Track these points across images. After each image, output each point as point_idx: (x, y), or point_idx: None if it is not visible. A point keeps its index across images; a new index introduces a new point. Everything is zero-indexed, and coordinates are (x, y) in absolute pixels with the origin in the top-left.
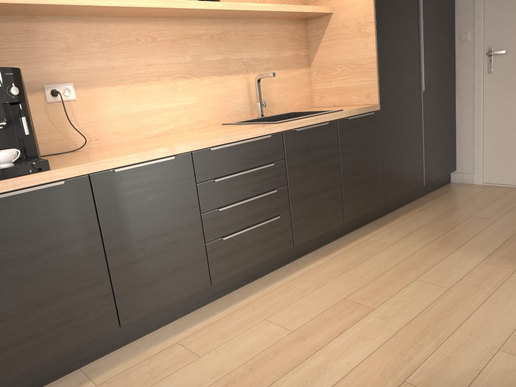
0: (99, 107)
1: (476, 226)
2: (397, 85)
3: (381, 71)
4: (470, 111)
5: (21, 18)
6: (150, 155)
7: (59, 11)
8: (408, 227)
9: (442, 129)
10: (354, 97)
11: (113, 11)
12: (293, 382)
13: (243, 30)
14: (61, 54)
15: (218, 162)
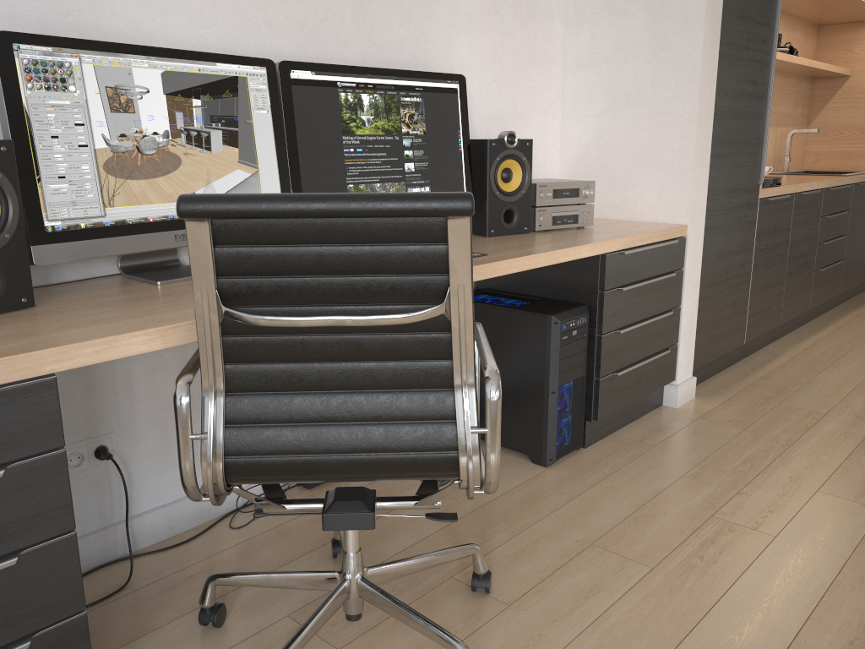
0: None
1: None
2: None
3: None
4: None
5: None
6: (811, 186)
7: None
8: None
9: None
10: (861, 162)
11: None
12: None
13: (781, 84)
14: None
15: (829, 201)
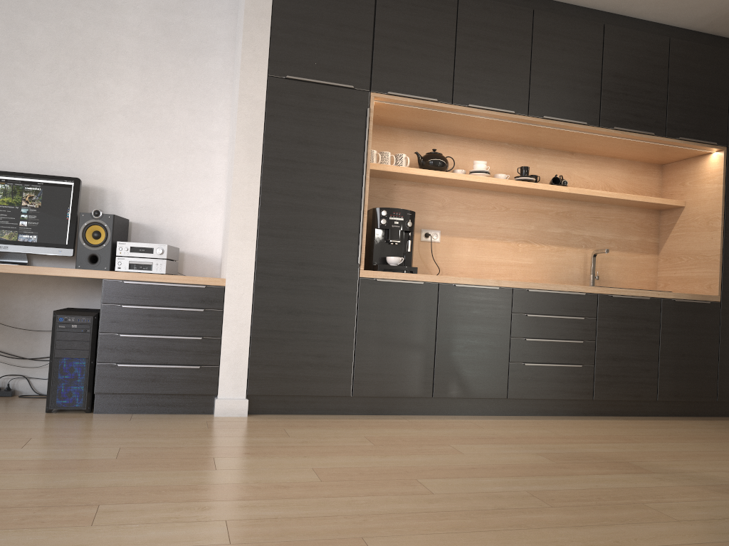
0: (454, 251)
1: None
2: None
3: (726, 264)
4: None
5: (419, 184)
6: (482, 282)
7: (444, 182)
8: None
9: None
10: (696, 287)
11: (480, 185)
12: (543, 446)
13: (588, 212)
14: (437, 210)
15: (533, 301)
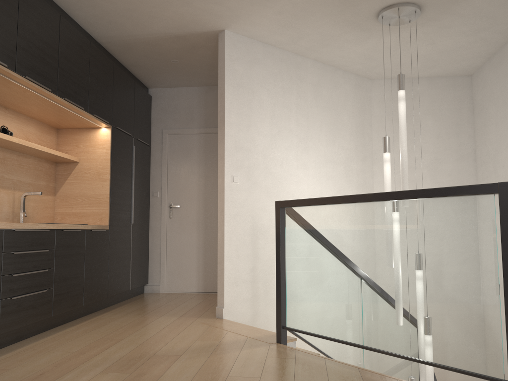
0: None
1: (169, 307)
2: (119, 216)
3: (111, 204)
4: (158, 242)
5: None
6: None
7: None
8: (126, 311)
9: (142, 252)
10: (90, 219)
11: None
12: (89, 365)
13: (16, 159)
14: None
15: (17, 240)
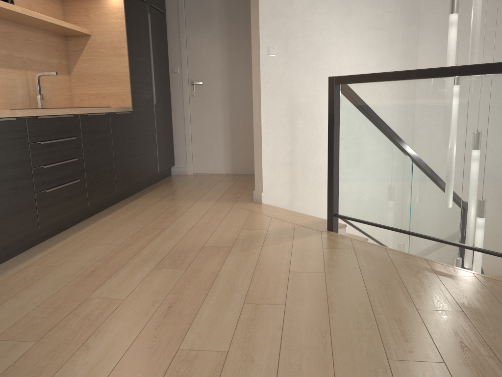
0: None
1: (202, 191)
2: (141, 96)
3: (132, 83)
4: (182, 122)
5: None
6: None
7: None
8: (159, 196)
9: (166, 134)
10: (111, 101)
11: None
12: (140, 259)
13: (22, 34)
14: None
15: (42, 129)
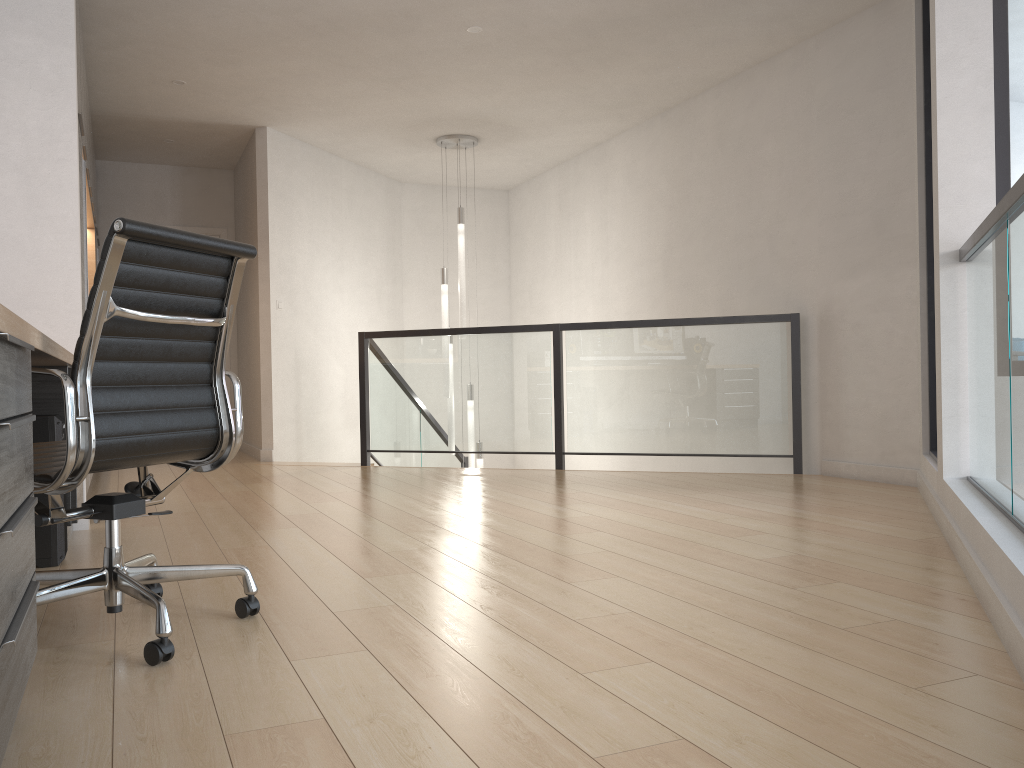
0: None
1: None
2: None
3: None
4: None
5: None
6: None
7: None
8: None
9: None
10: None
11: None
12: (220, 483)
13: None
14: None
15: None
